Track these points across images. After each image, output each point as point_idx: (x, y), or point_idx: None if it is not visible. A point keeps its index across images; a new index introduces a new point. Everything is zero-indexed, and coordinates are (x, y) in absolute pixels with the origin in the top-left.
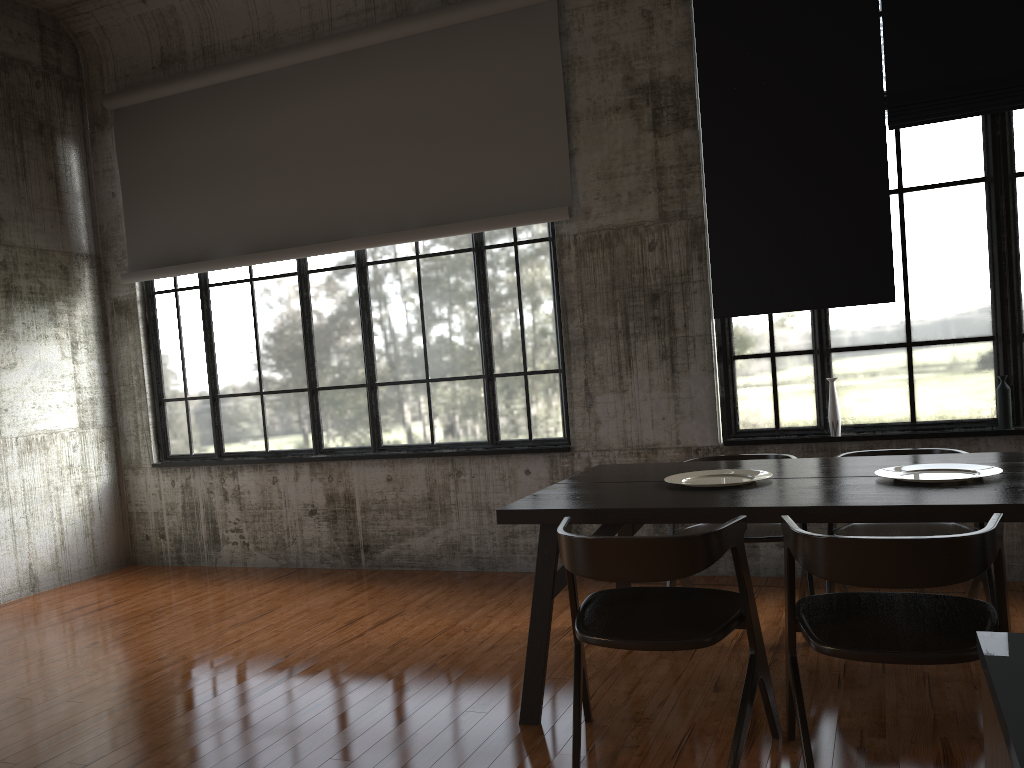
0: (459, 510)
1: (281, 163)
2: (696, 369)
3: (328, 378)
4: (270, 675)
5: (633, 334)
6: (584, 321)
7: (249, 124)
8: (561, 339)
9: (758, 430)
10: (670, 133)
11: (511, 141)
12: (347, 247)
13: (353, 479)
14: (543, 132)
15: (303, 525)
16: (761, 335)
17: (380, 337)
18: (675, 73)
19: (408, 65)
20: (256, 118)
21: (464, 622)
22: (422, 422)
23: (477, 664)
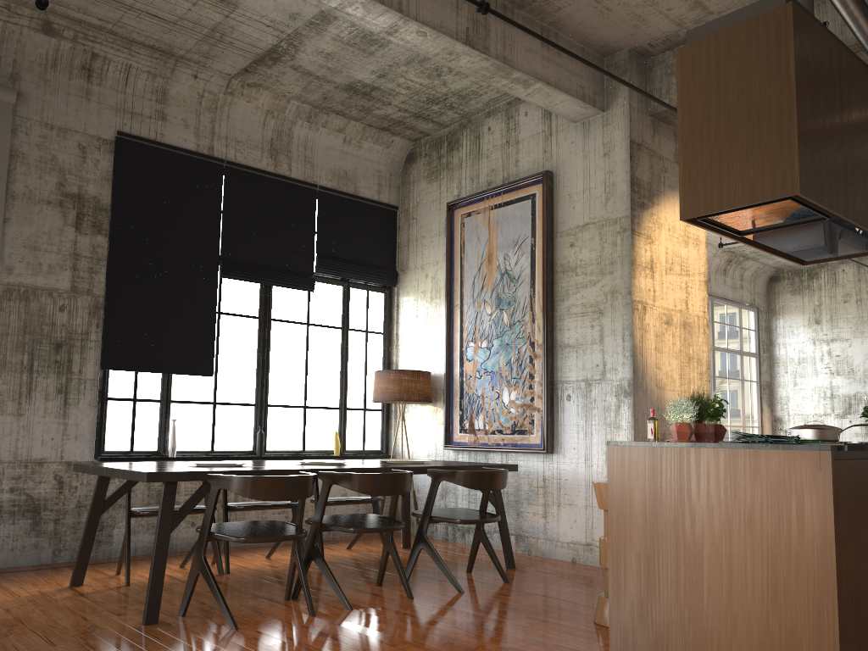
0: None
1: None
2: (84, 403)
3: None
4: None
5: (37, 371)
6: None
7: None
8: None
9: (119, 451)
10: (88, 233)
11: None
12: None
13: None
14: None
15: None
16: (129, 385)
17: None
18: (97, 195)
19: None
20: None
21: None
22: None
23: (23, 617)
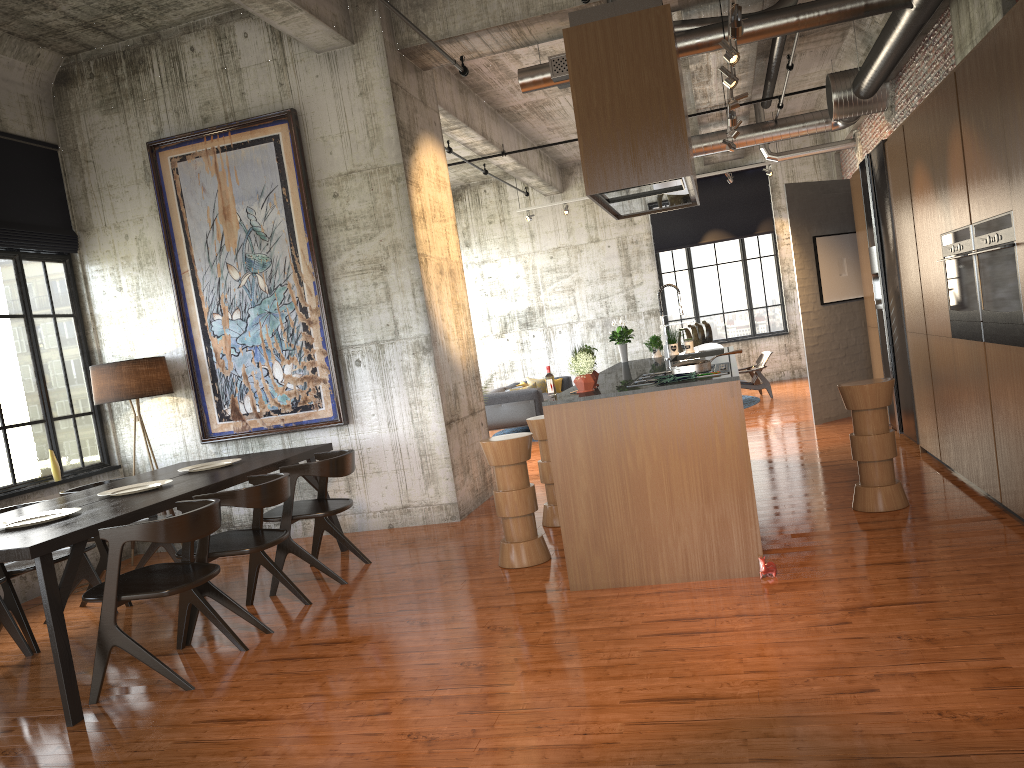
0: None
1: None
2: None
3: None
4: None
5: None
6: None
7: None
8: None
9: None
10: None
11: None
12: None
13: None
14: None
15: None
16: None
17: None
18: None
19: None
20: None
21: None
22: None
23: None
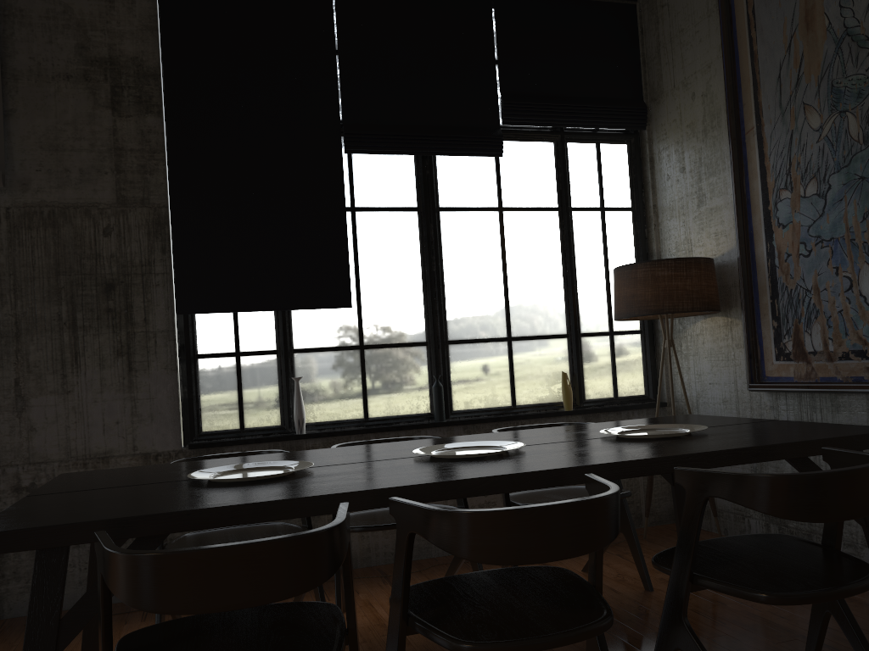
0: None
1: None
2: (157, 367)
3: None
4: None
5: (82, 327)
6: (17, 309)
7: None
8: None
9: (223, 432)
10: (132, 115)
11: None
12: None
13: None
14: None
15: None
16: (226, 334)
17: None
18: (139, 55)
19: None
20: None
21: None
22: None
23: None
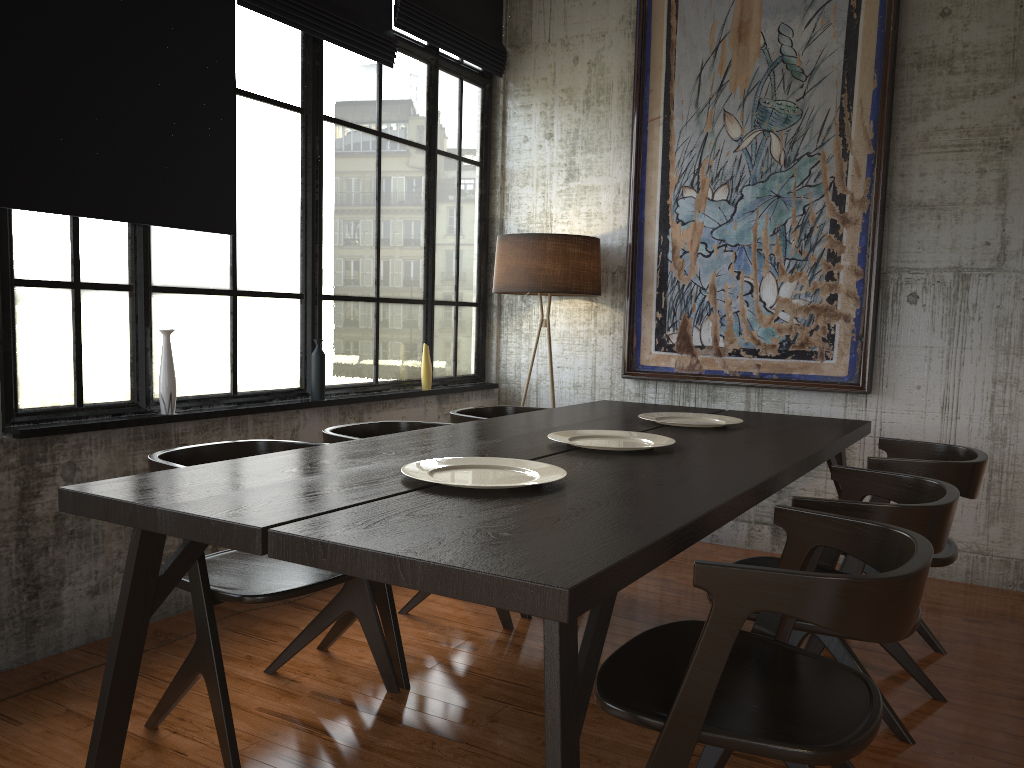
0: None
1: None
2: None
3: None
4: None
5: None
6: None
7: None
8: None
9: (52, 409)
10: None
11: None
12: None
13: None
14: None
15: None
16: (60, 250)
17: None
18: None
19: None
20: None
21: None
22: None
23: None
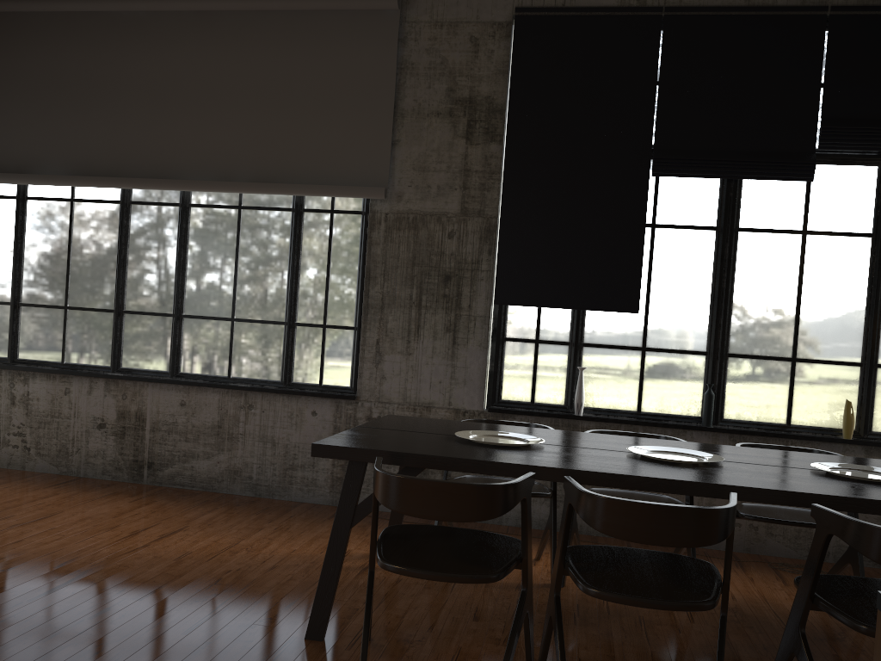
0: (246, 440)
1: (121, 98)
2: (473, 344)
3: (136, 303)
4: (55, 577)
5: (424, 306)
6: (384, 289)
7: (94, 55)
8: (361, 301)
9: (517, 402)
10: (480, 143)
11: (342, 122)
12: (175, 186)
13: (147, 400)
14: (372, 120)
15: (90, 437)
16: (530, 324)
17: (193, 273)
18: (491, 94)
19: (258, 36)
20: (102, 51)
21: (246, 542)
22: (222, 356)
23: (261, 581)
